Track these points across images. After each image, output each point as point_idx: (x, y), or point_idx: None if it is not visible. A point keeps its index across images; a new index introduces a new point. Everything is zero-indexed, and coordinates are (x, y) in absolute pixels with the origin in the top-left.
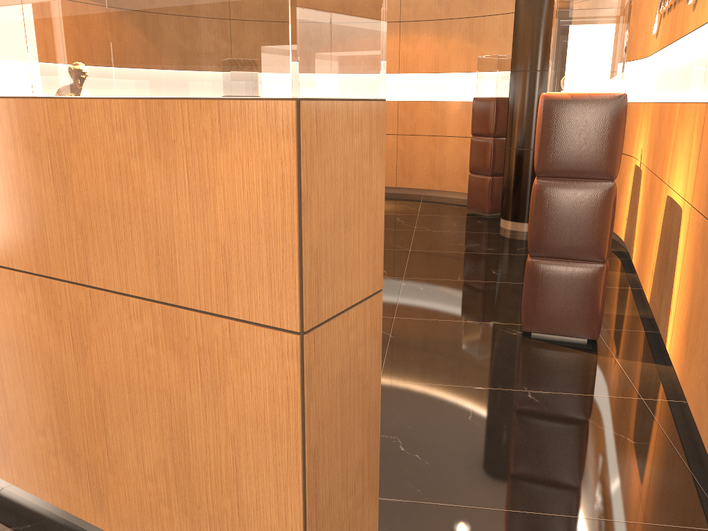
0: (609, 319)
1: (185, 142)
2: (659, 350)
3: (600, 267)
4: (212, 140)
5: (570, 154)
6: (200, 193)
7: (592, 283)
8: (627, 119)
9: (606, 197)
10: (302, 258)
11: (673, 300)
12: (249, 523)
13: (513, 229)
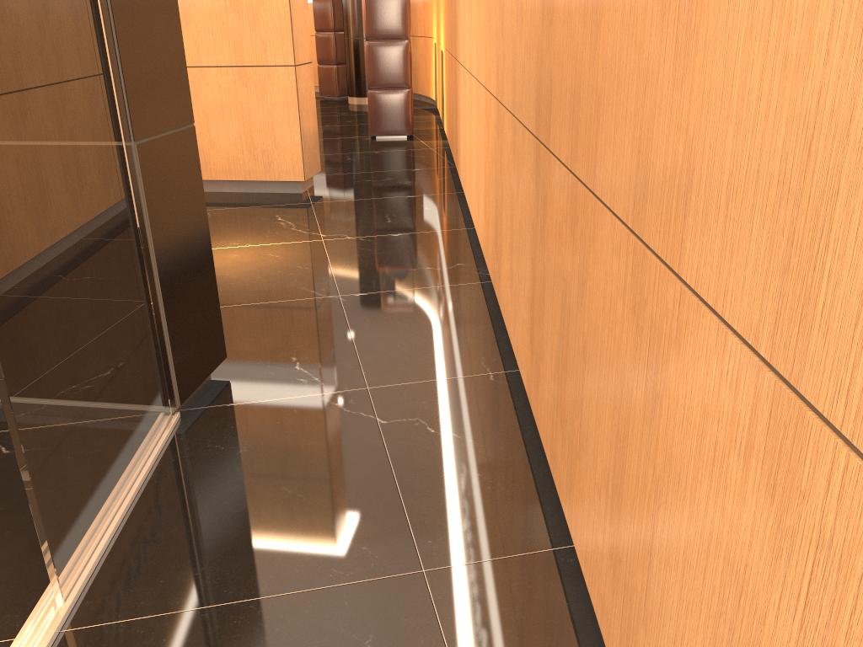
0: (420, 131)
1: (246, 4)
2: (444, 137)
3: (407, 91)
4: (257, 2)
5: (383, 25)
6: (253, 21)
7: (404, 101)
8: (428, 11)
9: (405, 49)
10: (293, 39)
11: (444, 102)
12: (279, 146)
13: (359, 103)
